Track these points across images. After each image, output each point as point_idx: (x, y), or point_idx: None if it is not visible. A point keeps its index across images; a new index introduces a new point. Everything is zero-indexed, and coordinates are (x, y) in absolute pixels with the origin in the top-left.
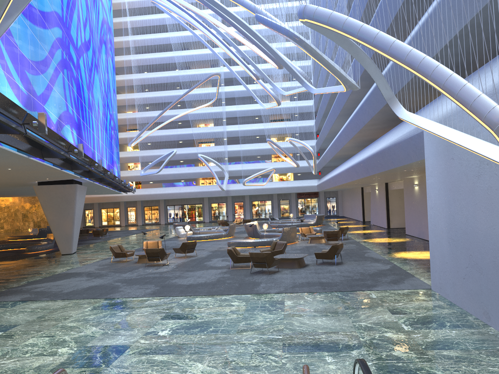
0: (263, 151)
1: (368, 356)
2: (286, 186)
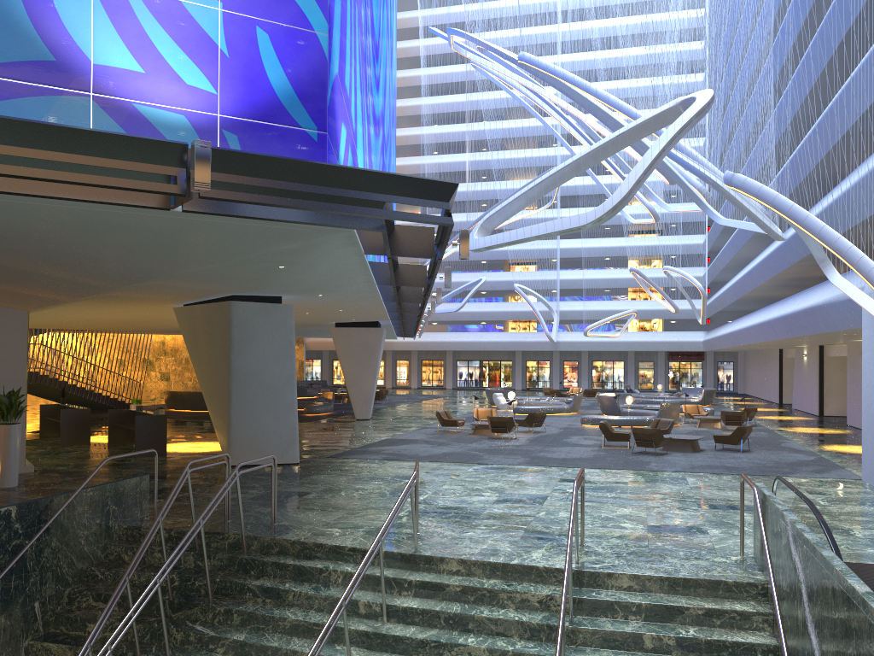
0: (616, 282)
1: None
2: (651, 340)
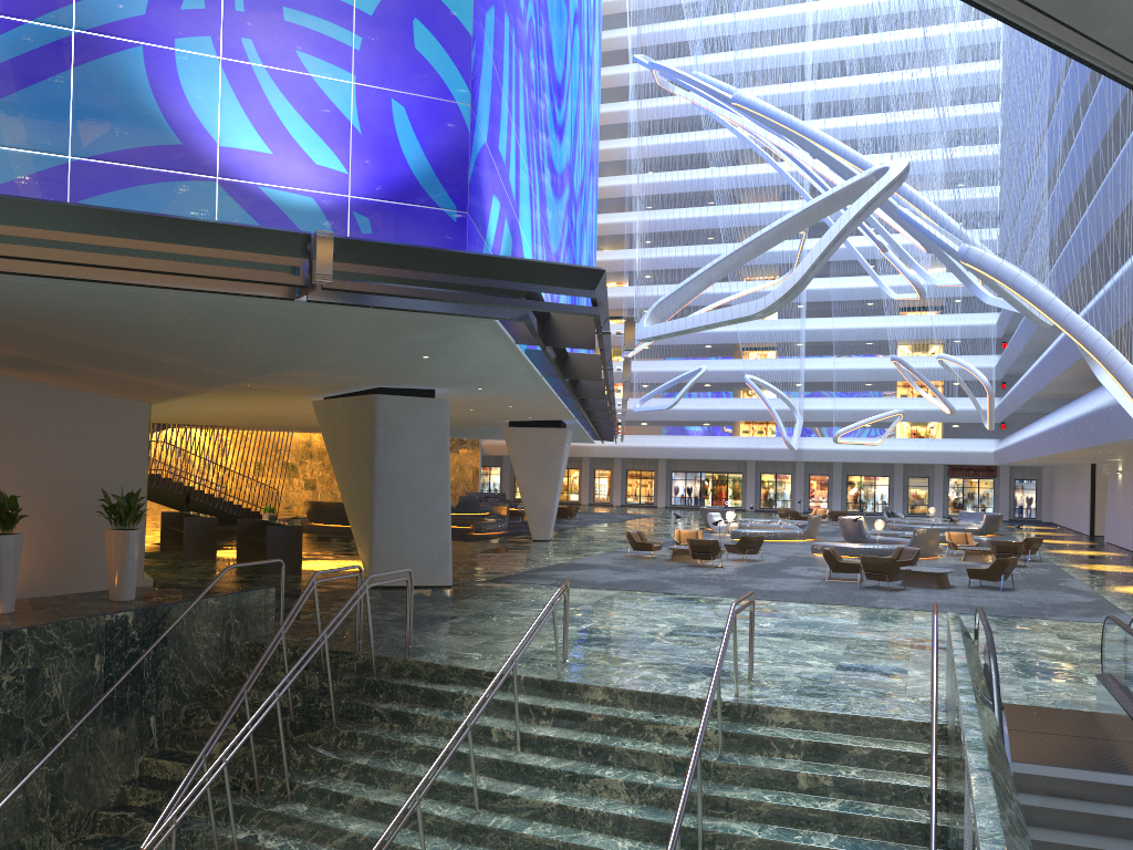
0: (879, 373)
1: (1009, 659)
2: (924, 450)
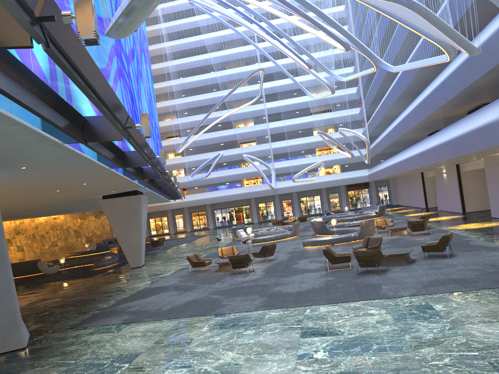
0: (308, 145)
1: None
2: (335, 179)
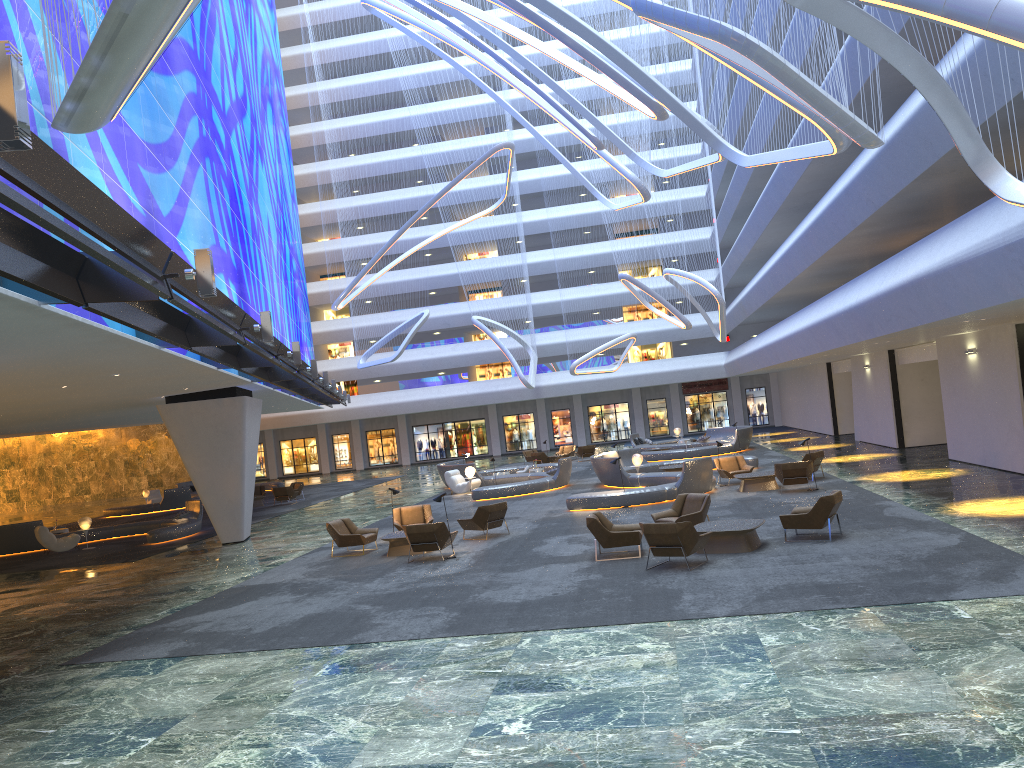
0: (606, 300)
1: None
2: (659, 371)
